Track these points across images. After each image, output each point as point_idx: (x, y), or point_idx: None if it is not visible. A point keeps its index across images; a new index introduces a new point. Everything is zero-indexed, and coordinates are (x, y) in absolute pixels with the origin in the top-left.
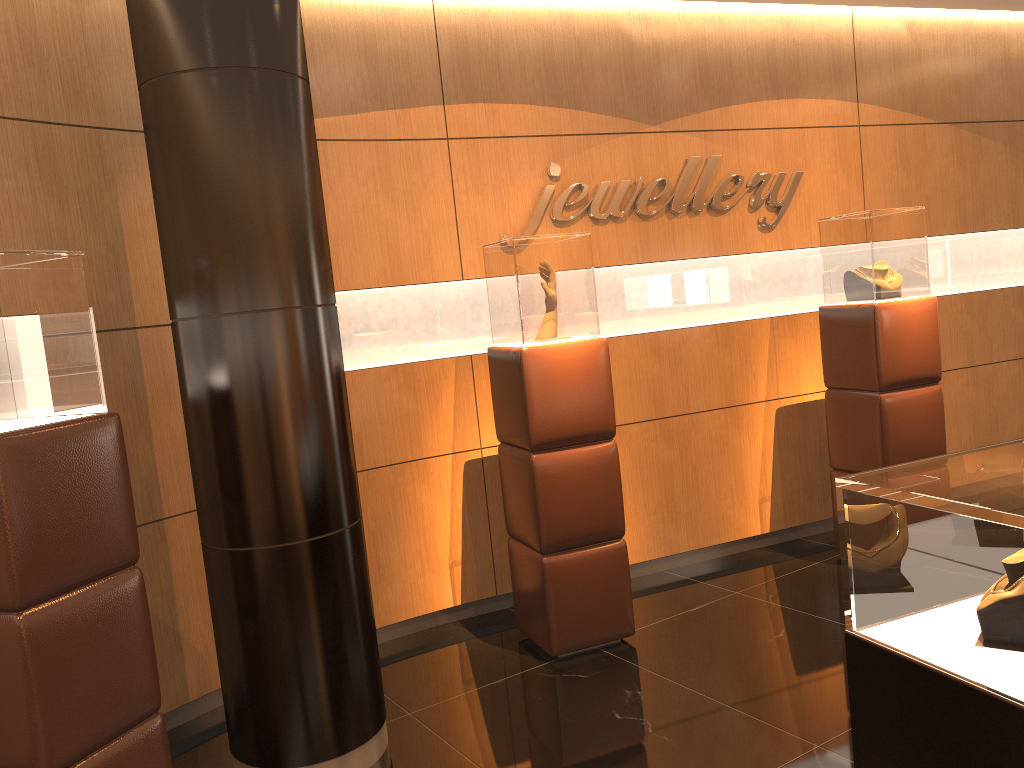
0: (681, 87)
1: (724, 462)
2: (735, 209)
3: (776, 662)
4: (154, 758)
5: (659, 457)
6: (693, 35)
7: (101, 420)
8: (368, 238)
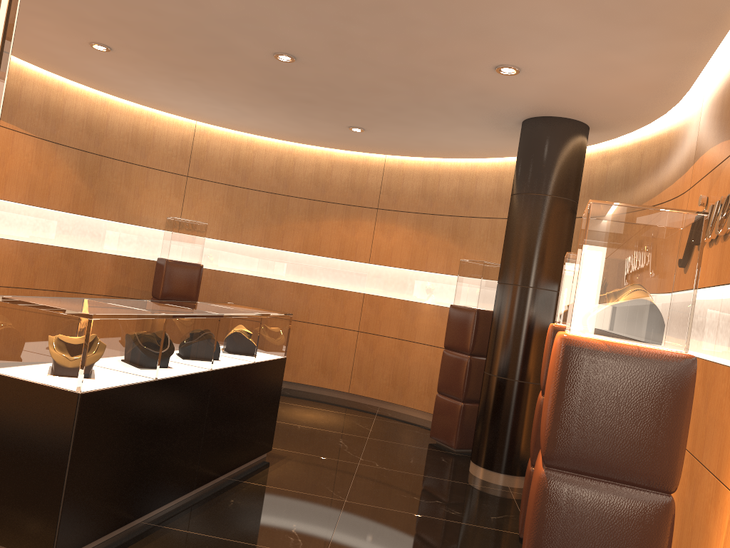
0: None
1: (702, 545)
2: None
3: (426, 540)
4: (454, 411)
5: (684, 496)
6: None
7: (470, 309)
8: None
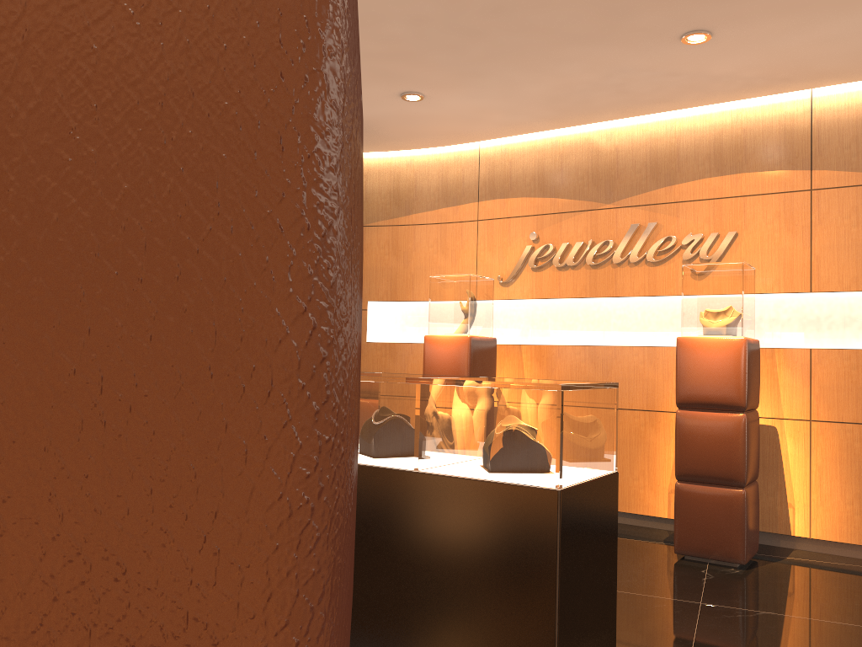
0: (633, 175)
1: (640, 451)
2: (670, 261)
3: None
4: None
5: None
6: (647, 138)
7: None
8: (430, 274)
